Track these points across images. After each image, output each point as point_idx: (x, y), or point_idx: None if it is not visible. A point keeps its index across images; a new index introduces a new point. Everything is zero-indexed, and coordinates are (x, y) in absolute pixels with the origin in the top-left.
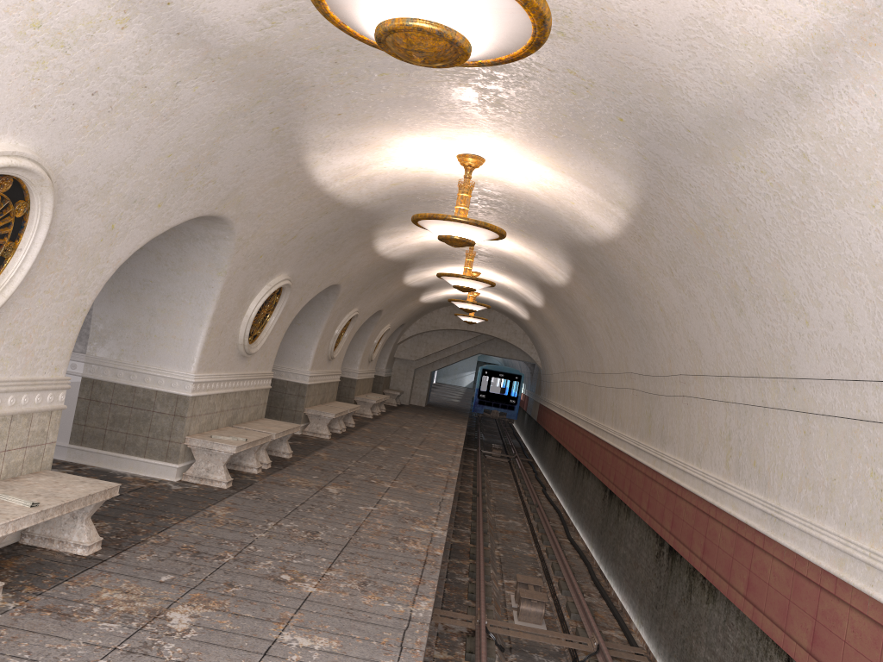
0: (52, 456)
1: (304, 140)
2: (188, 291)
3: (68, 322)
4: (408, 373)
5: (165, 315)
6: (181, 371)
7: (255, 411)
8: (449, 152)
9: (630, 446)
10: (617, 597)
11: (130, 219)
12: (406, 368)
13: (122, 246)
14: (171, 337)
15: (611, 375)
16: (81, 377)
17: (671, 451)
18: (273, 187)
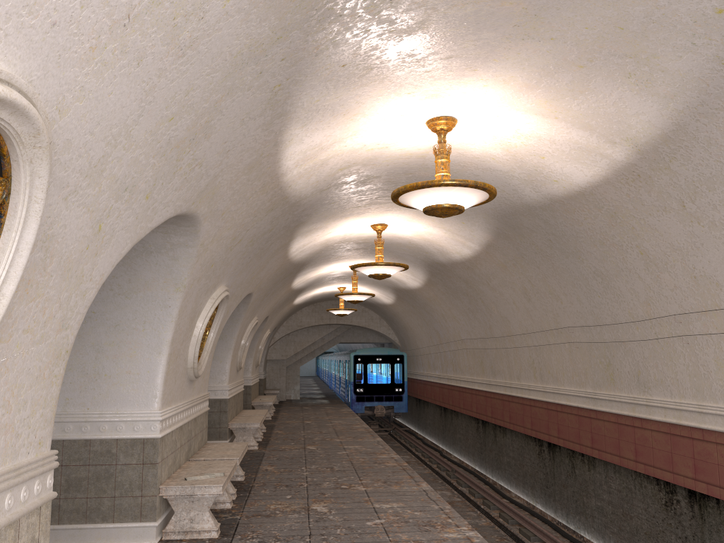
0: None
1: (294, 107)
2: (140, 316)
3: (50, 372)
4: (281, 372)
5: (115, 348)
6: (144, 411)
7: (201, 437)
8: (422, 116)
9: (579, 398)
10: None
11: (118, 216)
12: (279, 367)
13: (106, 257)
14: (125, 373)
15: (526, 335)
16: None
17: (663, 394)
18: (245, 175)
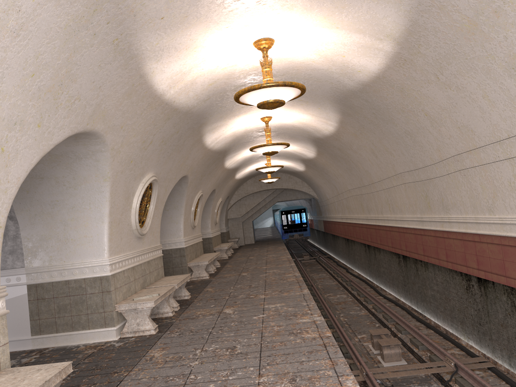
0: (8, 355)
1: (140, 51)
2: (86, 200)
3: None
4: (239, 226)
5: (75, 222)
6: (98, 259)
7: (157, 273)
8: (247, 41)
9: (414, 222)
10: (439, 325)
11: (16, 141)
12: (237, 223)
13: (17, 167)
14: (83, 237)
15: (381, 181)
16: (26, 285)
17: (457, 213)
18: (126, 100)
